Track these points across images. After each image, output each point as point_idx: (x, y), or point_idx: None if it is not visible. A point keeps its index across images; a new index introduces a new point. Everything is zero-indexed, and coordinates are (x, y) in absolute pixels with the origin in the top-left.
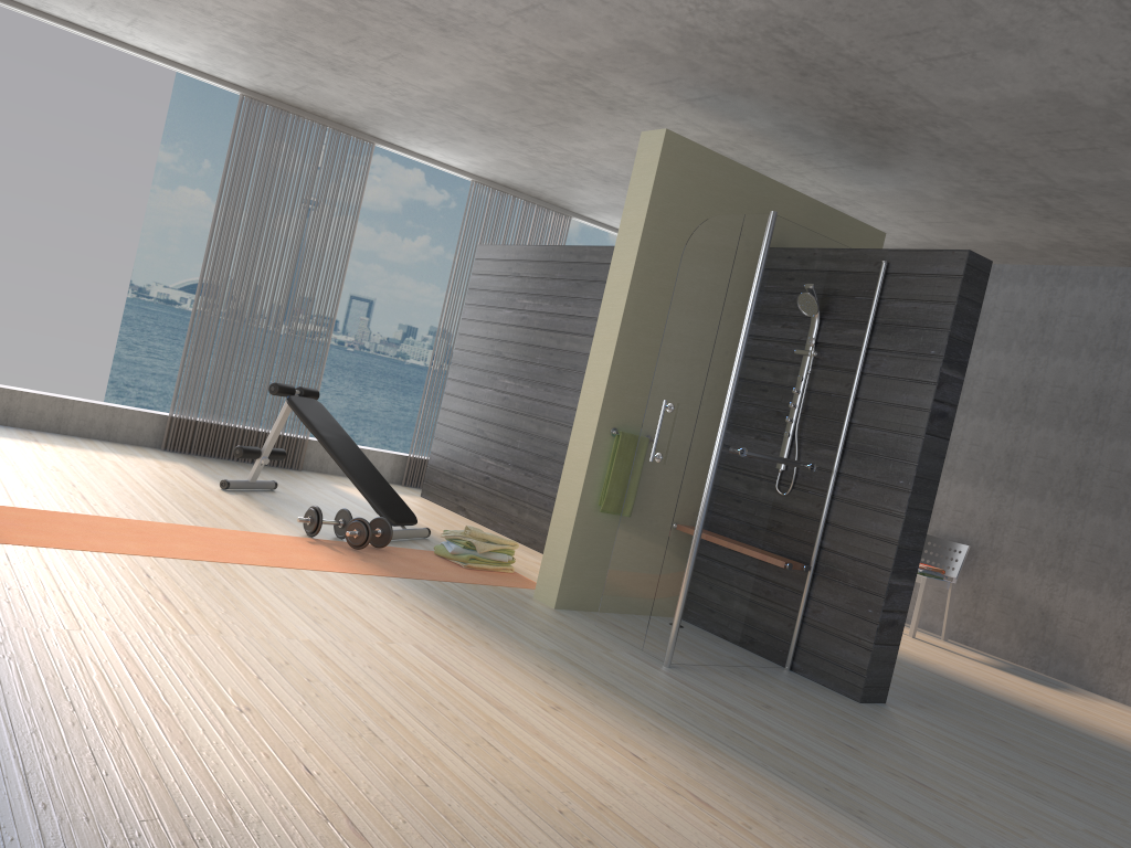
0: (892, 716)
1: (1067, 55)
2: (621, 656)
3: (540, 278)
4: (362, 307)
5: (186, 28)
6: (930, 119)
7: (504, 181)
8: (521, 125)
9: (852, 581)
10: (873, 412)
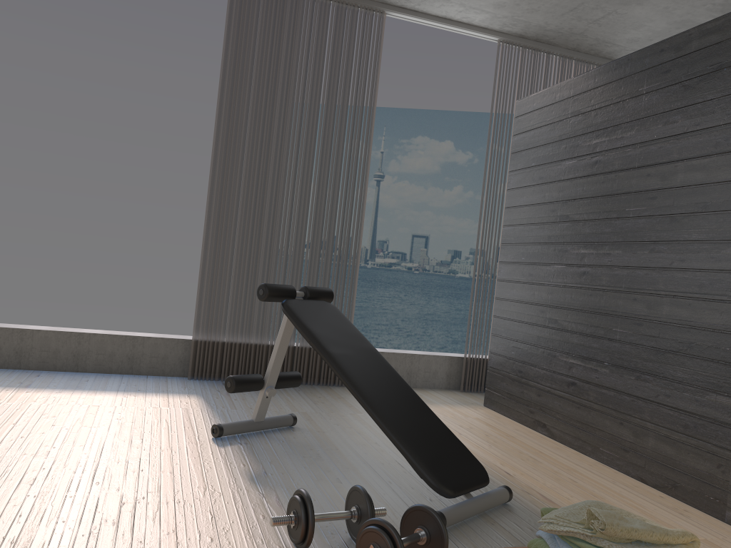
0: None
1: None
2: None
3: (614, 104)
4: (421, 242)
5: None
6: None
7: (536, 31)
8: None
9: None
10: None
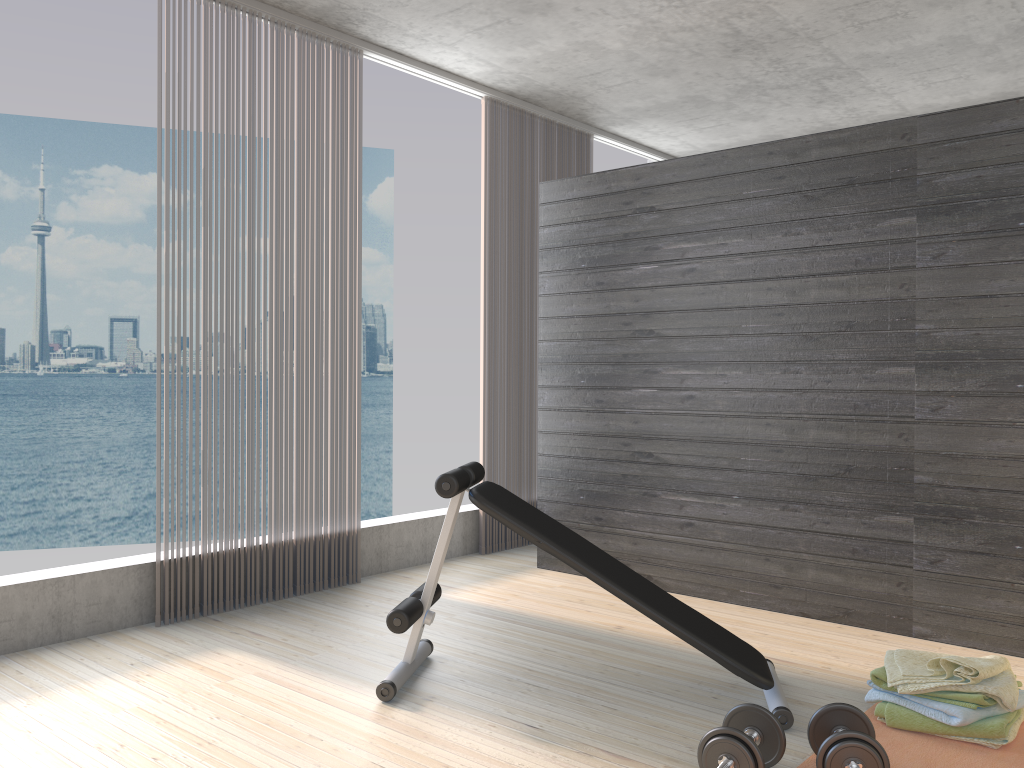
0: None
1: None
2: None
3: (707, 205)
4: (127, 328)
5: None
6: None
7: (533, 90)
8: None
9: None
10: None
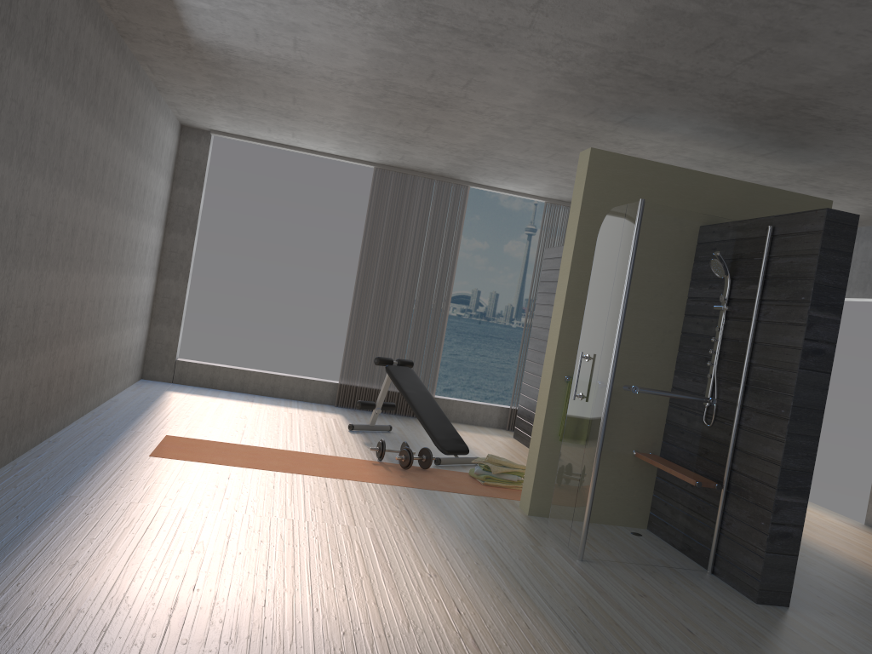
0: (781, 616)
1: (841, 35)
2: (544, 549)
3: None
4: None
5: (318, 133)
6: (797, 104)
7: (567, 199)
8: (539, 158)
9: (751, 497)
10: (764, 353)
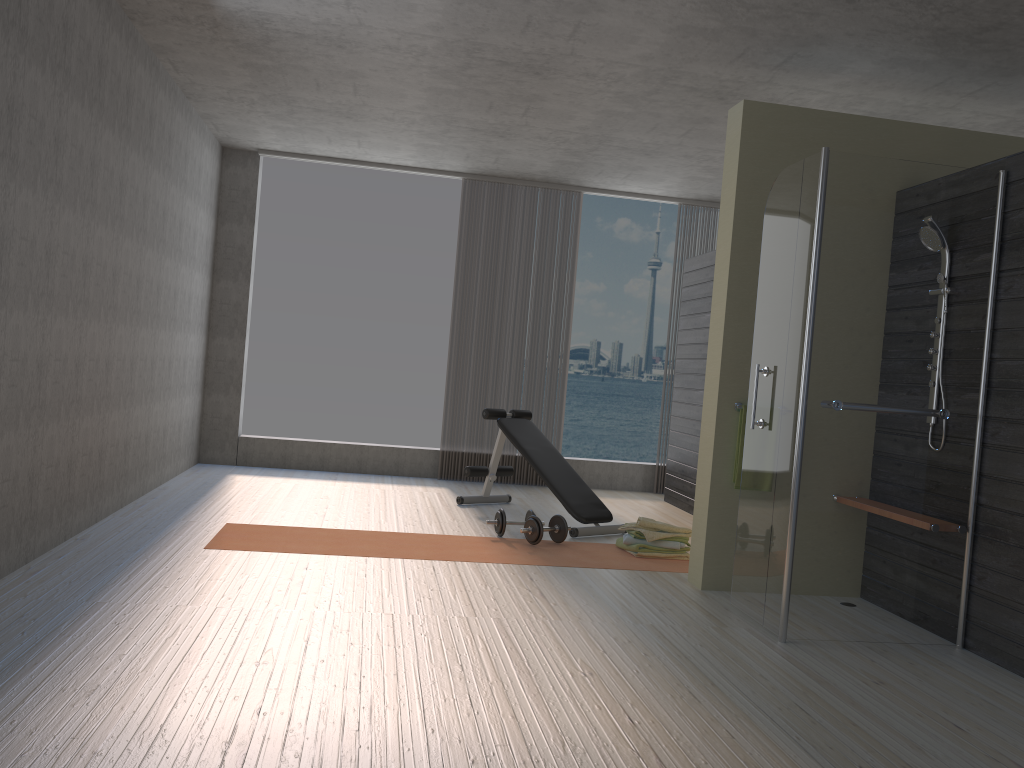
0: None
1: None
2: (732, 631)
3: None
4: None
5: (390, 136)
6: None
7: (707, 197)
8: (670, 139)
9: (1012, 539)
10: (1011, 341)
